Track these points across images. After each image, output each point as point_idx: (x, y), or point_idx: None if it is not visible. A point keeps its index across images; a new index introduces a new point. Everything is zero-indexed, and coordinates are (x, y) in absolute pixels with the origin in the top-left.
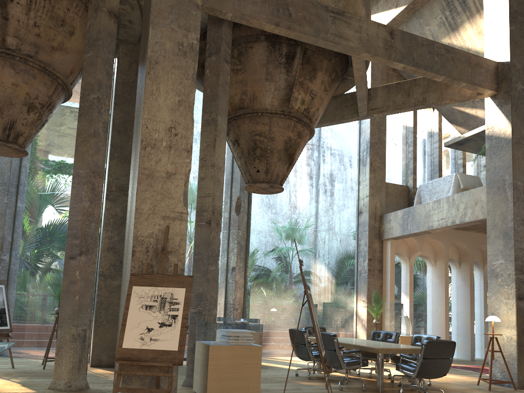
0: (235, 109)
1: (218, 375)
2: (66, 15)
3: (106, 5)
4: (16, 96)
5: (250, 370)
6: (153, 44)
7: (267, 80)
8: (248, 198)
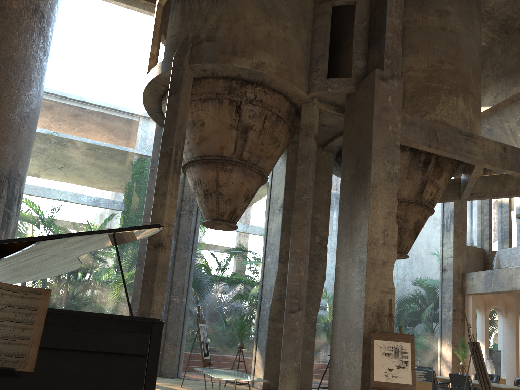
0: None
1: None
2: (279, 135)
3: (313, 132)
4: (241, 191)
5: None
6: (373, 174)
7: (408, 178)
8: None
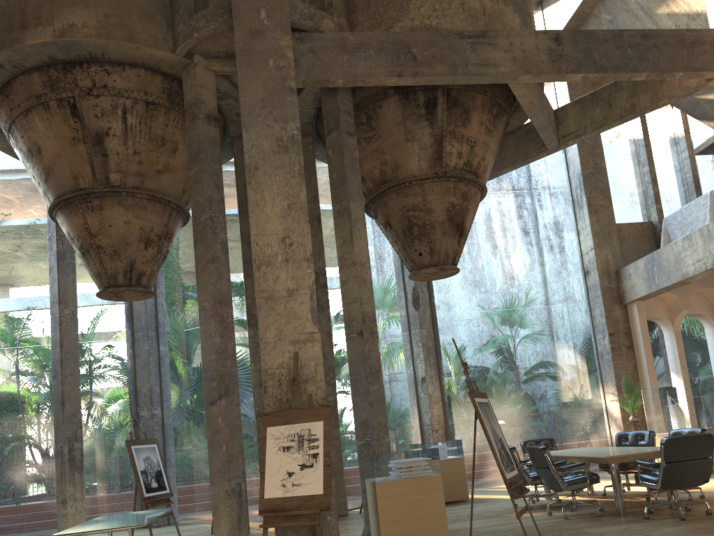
0: (377, 185)
1: (392, 517)
2: (165, 131)
3: (202, 111)
4: (130, 234)
5: (432, 507)
6: (249, 149)
7: (408, 141)
8: (427, 286)
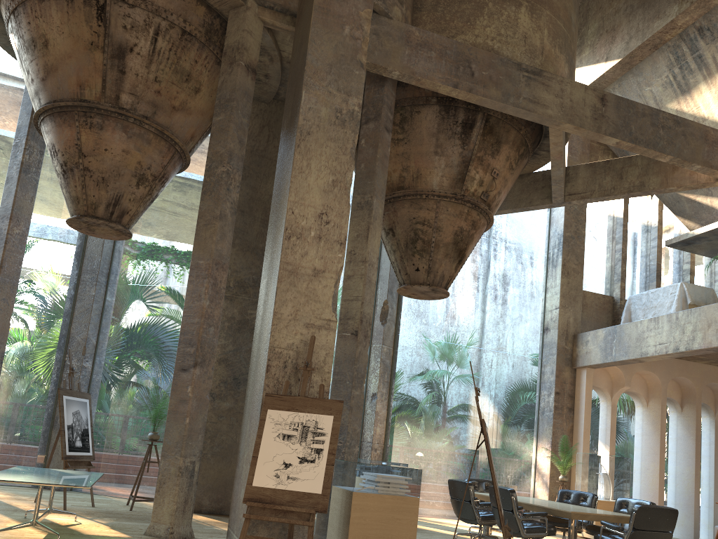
0: (392, 189)
1: (362, 531)
2: (193, 68)
3: (243, 58)
4: (125, 165)
5: (403, 528)
6: (305, 111)
7: (437, 154)
8: (397, 303)
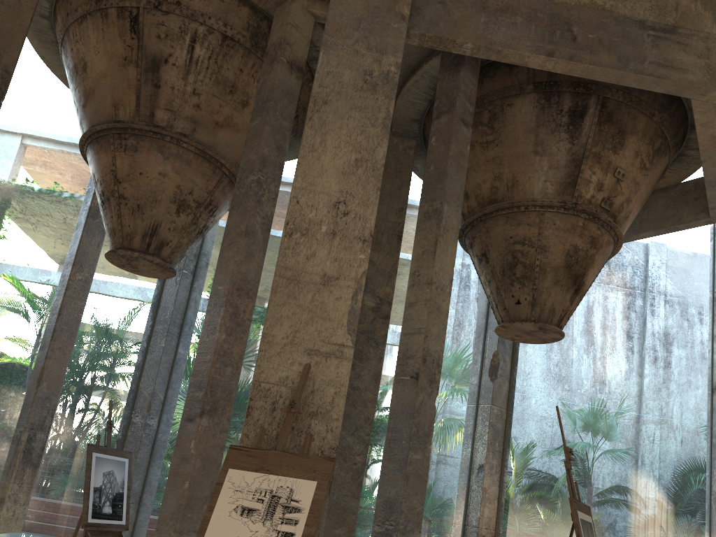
0: (482, 205)
1: None
2: (238, 78)
3: (285, 54)
4: (162, 190)
5: None
6: (322, 76)
7: (537, 154)
8: (512, 356)
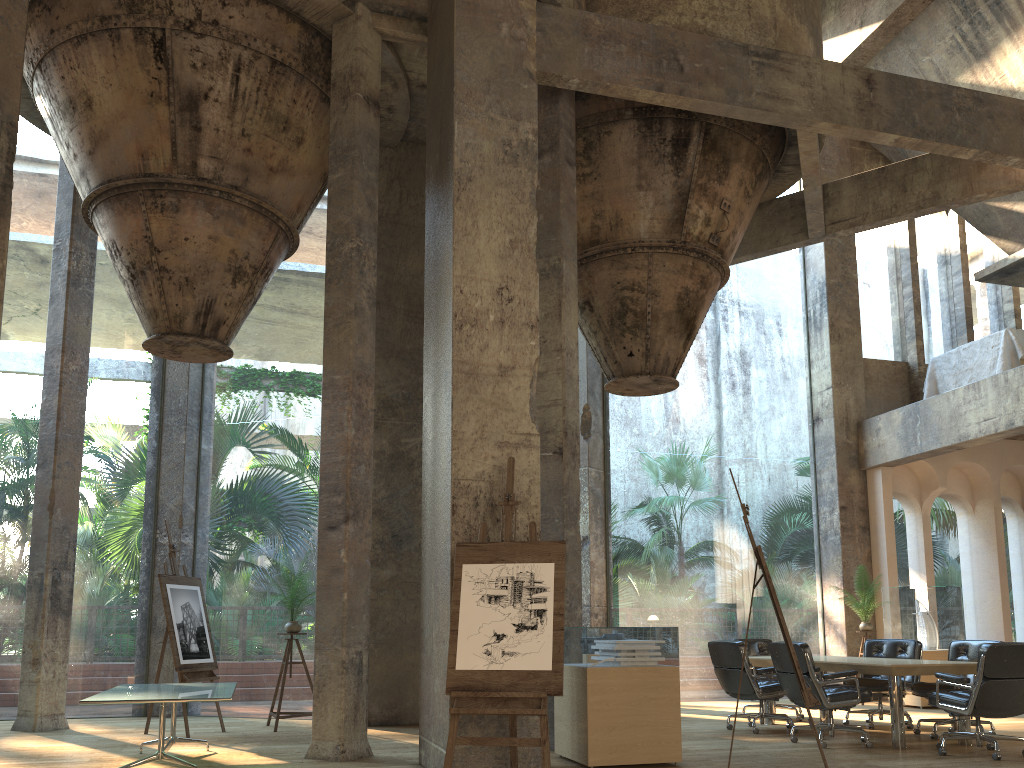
0: (582, 246)
1: (606, 720)
2: (291, 111)
3: (361, 88)
4: (214, 257)
5: (662, 711)
6: (462, 149)
7: (641, 188)
8: (602, 407)
